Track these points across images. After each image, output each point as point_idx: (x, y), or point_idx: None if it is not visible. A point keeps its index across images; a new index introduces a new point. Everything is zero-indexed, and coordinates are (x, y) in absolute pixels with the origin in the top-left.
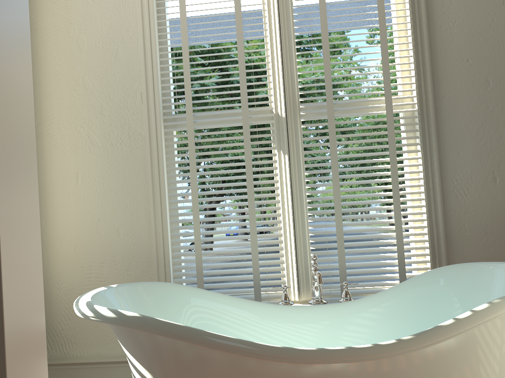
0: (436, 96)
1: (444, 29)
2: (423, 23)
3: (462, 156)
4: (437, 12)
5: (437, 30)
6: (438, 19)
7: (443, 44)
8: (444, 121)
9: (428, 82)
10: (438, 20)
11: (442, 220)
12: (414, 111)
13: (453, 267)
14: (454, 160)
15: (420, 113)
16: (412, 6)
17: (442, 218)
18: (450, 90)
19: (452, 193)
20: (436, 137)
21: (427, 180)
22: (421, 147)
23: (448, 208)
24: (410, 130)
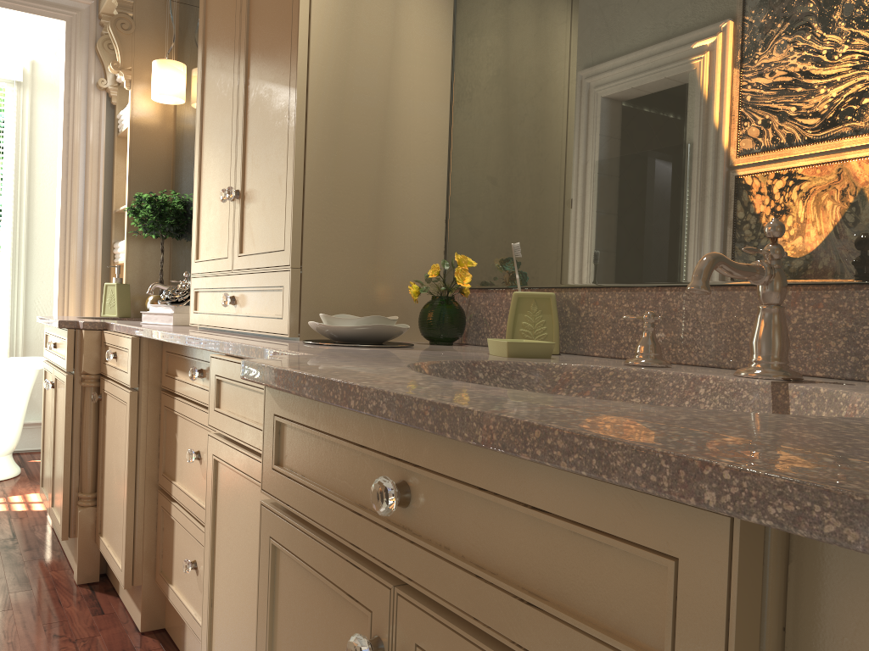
0: (30, 236)
1: (42, 187)
2: (25, 179)
3: (46, 284)
4: (39, 172)
5: (37, 186)
6: (39, 178)
7: (40, 197)
8: (34, 256)
9: (24, 225)
10: (38, 179)
11: (22, 330)
12: (7, 246)
13: (6, 359)
14: (39, 286)
15: (13, 248)
16: (16, 165)
17: (22, 328)
18: (42, 233)
19: (35, 311)
20: (25, 267)
21: (13, 299)
22: (10, 274)
23: (29, 321)
24: (3, 259)
